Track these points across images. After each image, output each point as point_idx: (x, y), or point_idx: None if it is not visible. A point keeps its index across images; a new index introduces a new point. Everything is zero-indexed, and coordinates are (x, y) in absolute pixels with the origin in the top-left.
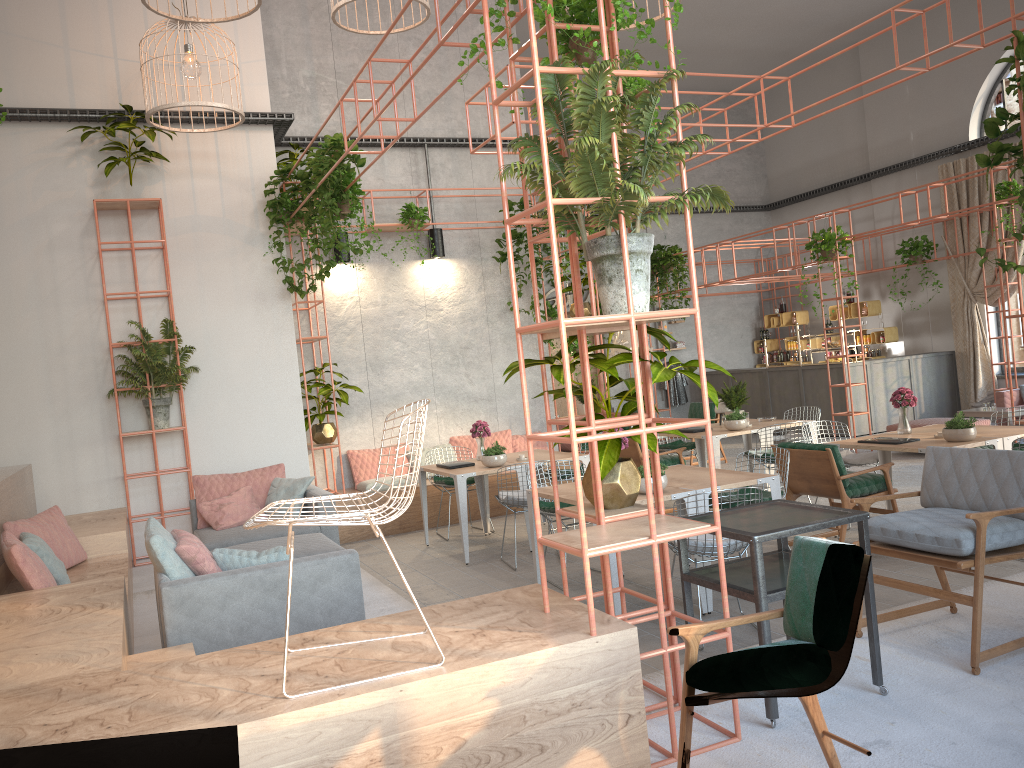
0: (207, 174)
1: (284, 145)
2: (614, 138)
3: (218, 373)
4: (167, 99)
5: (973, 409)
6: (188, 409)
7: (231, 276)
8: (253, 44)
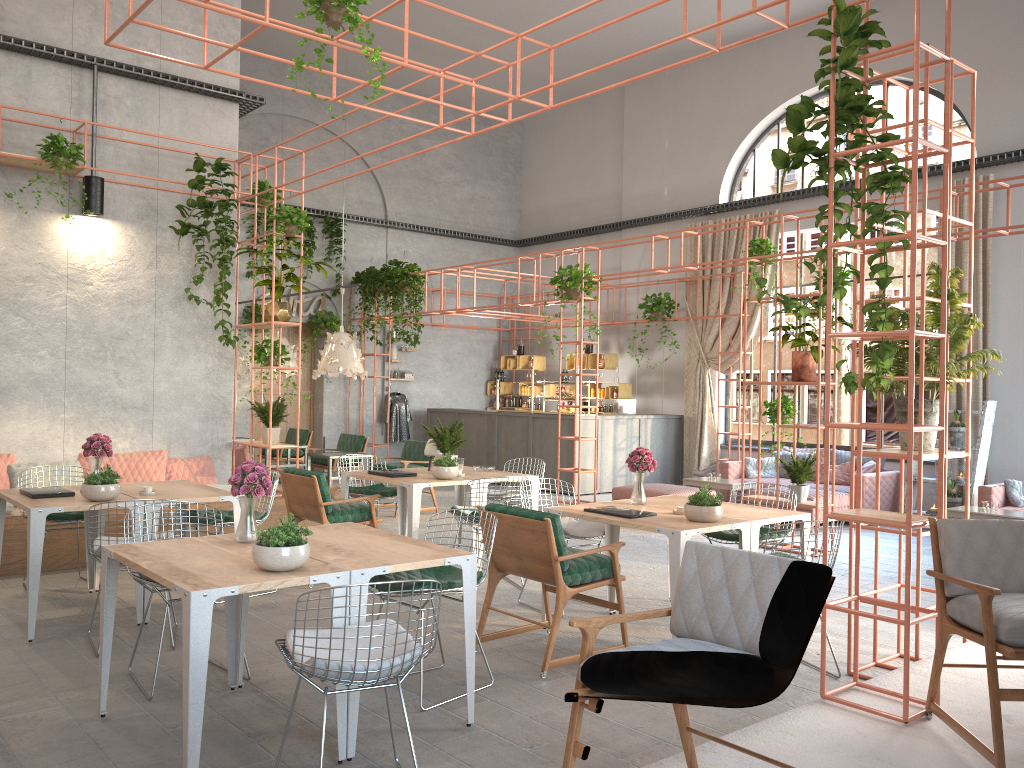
0: None
1: None
2: None
3: None
4: None
5: (699, 478)
6: None
7: None
8: None
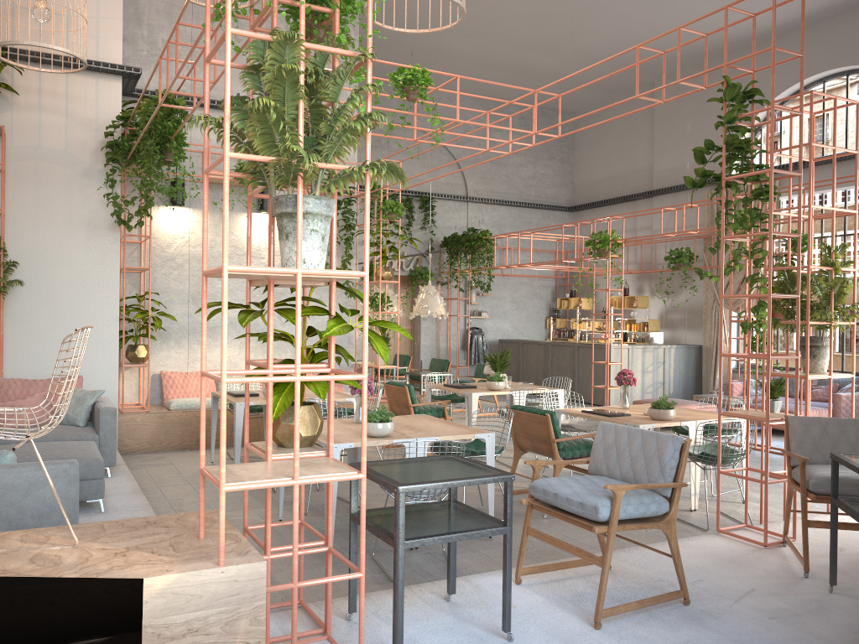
0: (54, 111)
1: (136, 96)
2: (301, 105)
3: (42, 288)
4: (25, 39)
5: (706, 395)
6: (9, 317)
7: (66, 204)
8: (113, 3)
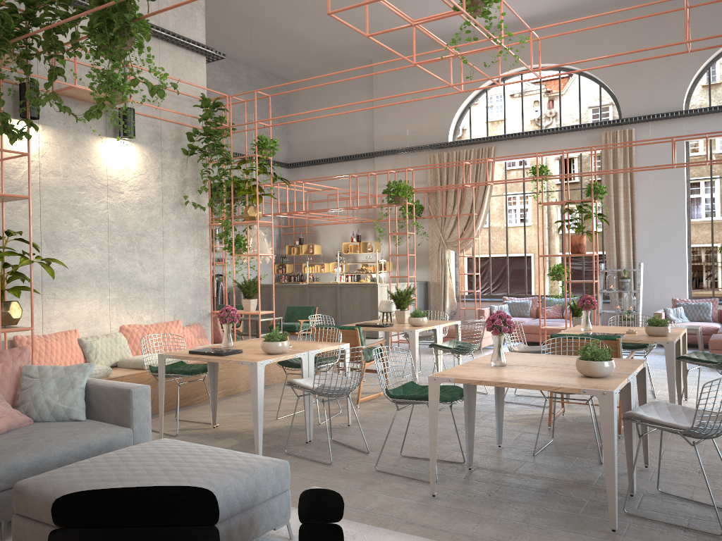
0: None
1: None
2: None
3: None
4: None
5: (471, 320)
6: None
7: None
8: None
